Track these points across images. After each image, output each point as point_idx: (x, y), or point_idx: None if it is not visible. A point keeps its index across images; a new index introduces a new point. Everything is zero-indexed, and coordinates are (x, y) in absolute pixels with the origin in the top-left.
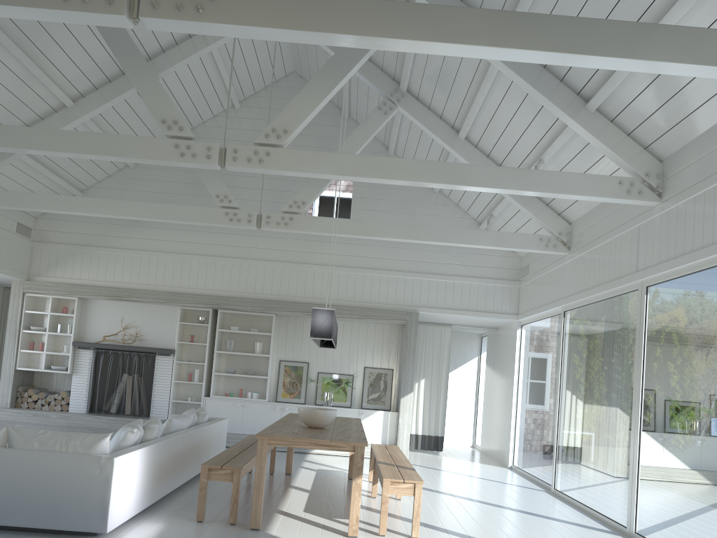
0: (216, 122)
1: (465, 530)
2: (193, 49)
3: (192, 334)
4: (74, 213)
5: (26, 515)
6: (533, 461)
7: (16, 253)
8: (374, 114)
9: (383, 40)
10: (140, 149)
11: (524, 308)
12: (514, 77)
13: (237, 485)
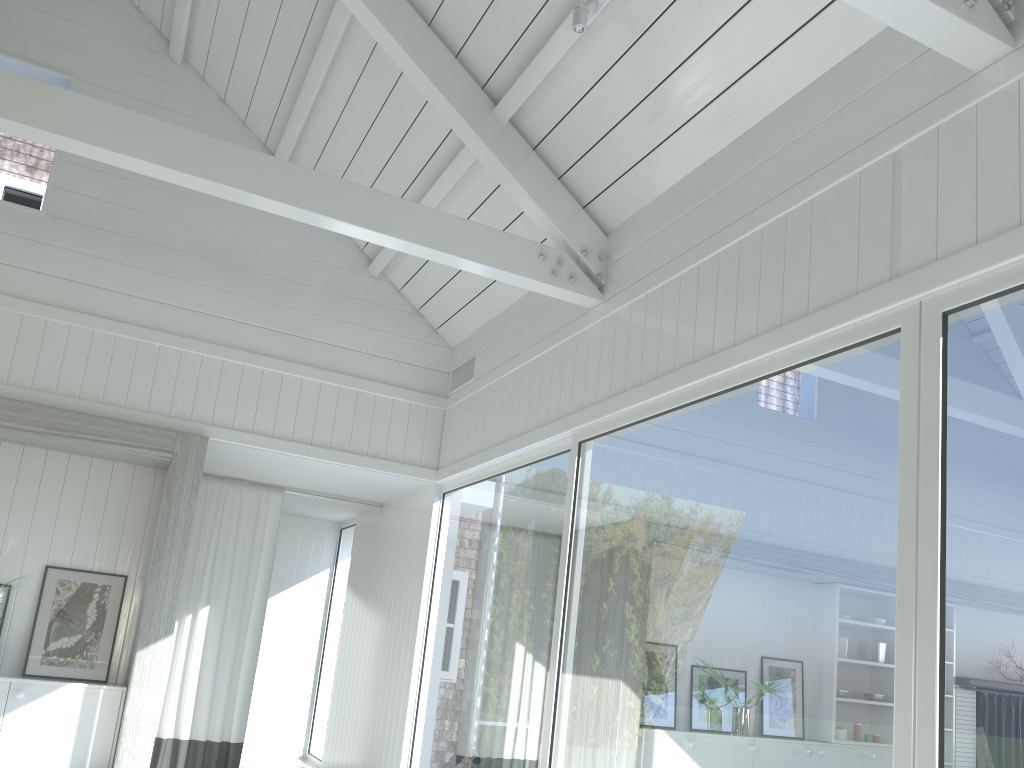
0: None
1: None
2: None
3: None
4: None
5: None
6: None
7: None
8: None
9: None
10: None
11: (455, 453)
12: None
13: None
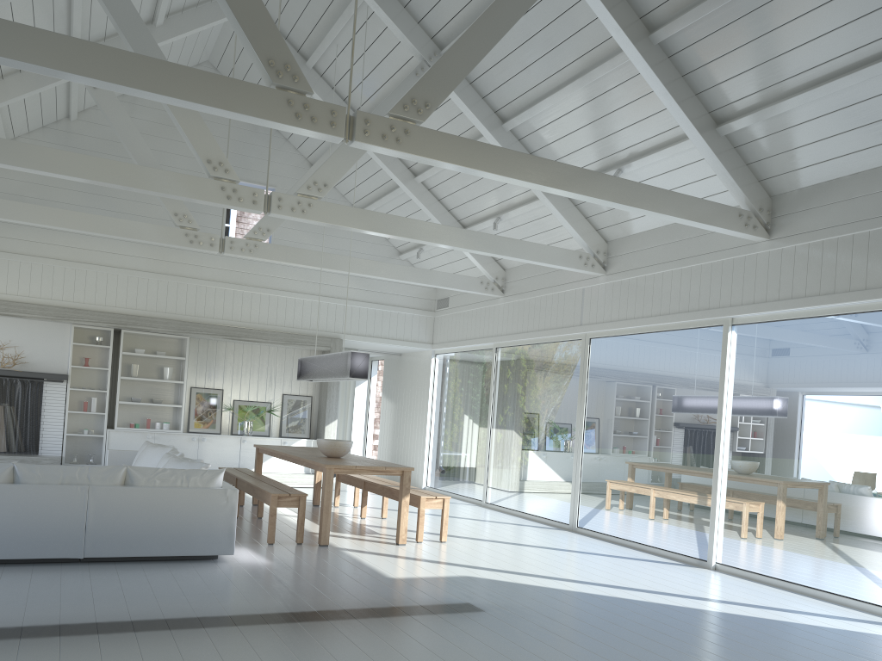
0: None
1: (467, 535)
2: None
3: (83, 356)
4: None
5: (159, 545)
6: (455, 481)
7: None
8: (338, 146)
9: (516, 180)
10: (186, 187)
11: (441, 339)
12: None
13: (303, 510)
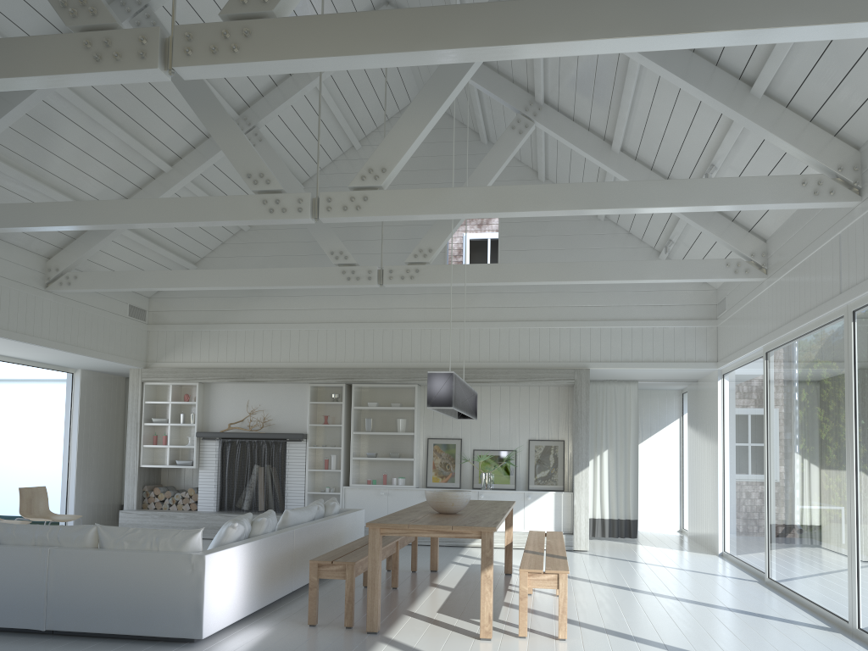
0: (335, 168)
1: (631, 630)
2: (294, 88)
3: (326, 415)
4: (179, 288)
5: (119, 621)
6: (745, 545)
7: (131, 339)
8: (507, 135)
9: (440, 53)
10: (226, 210)
11: (723, 353)
12: (655, 68)
13: (350, 583)
